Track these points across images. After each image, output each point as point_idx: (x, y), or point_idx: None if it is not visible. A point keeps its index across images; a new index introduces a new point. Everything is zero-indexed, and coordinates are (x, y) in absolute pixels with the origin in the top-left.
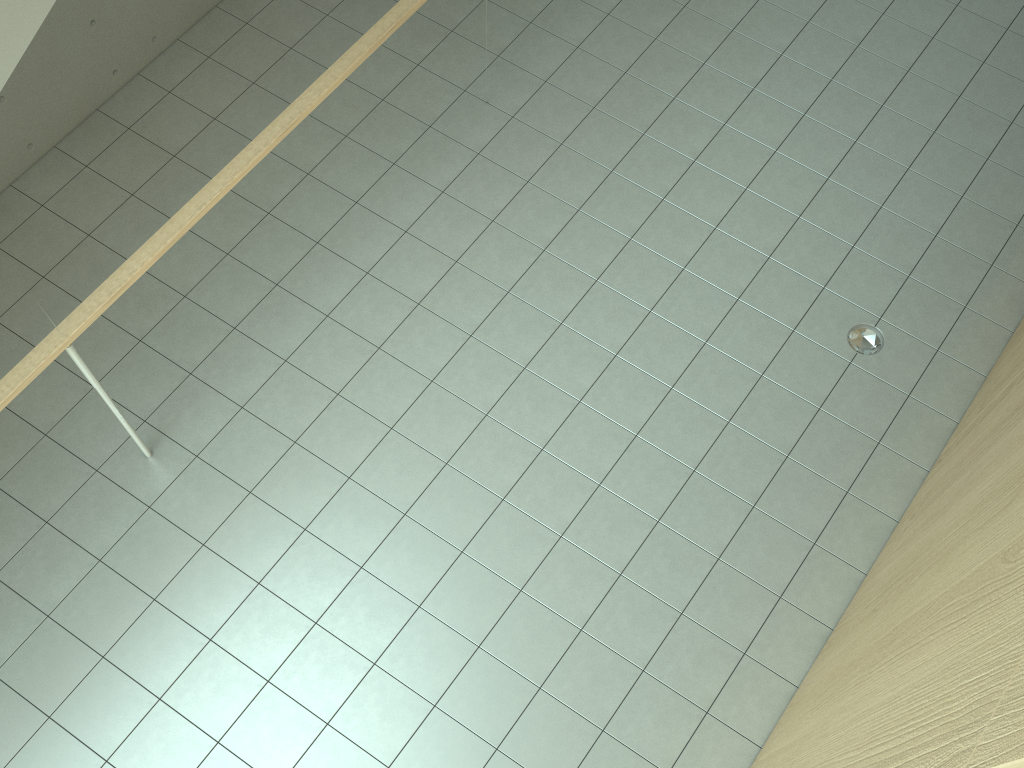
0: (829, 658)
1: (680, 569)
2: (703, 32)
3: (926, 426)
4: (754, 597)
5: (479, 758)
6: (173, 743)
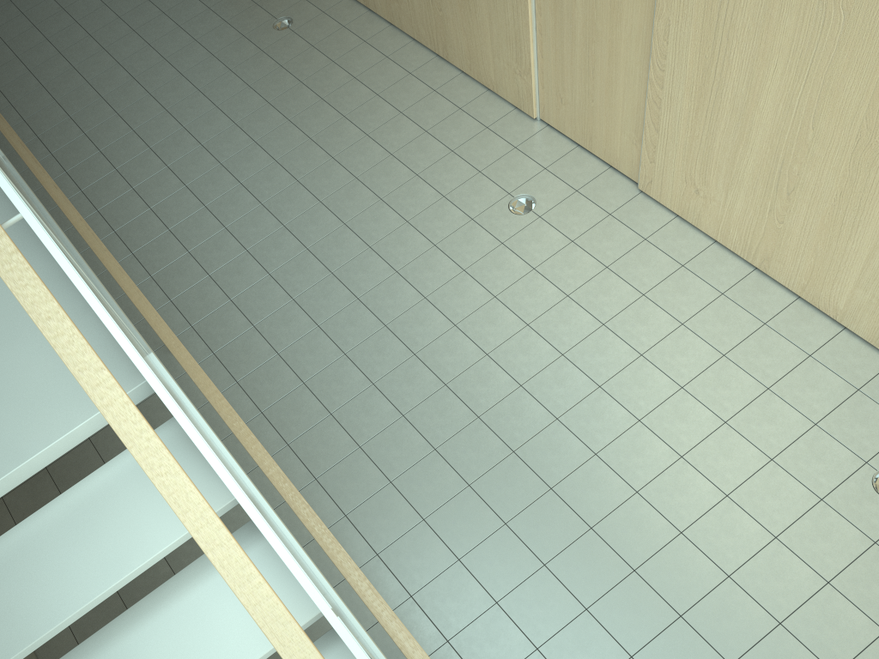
0: (452, 30)
1: (376, 110)
2: (52, 64)
3: (344, 7)
4: (405, 83)
5: (446, 204)
6: (376, 348)
